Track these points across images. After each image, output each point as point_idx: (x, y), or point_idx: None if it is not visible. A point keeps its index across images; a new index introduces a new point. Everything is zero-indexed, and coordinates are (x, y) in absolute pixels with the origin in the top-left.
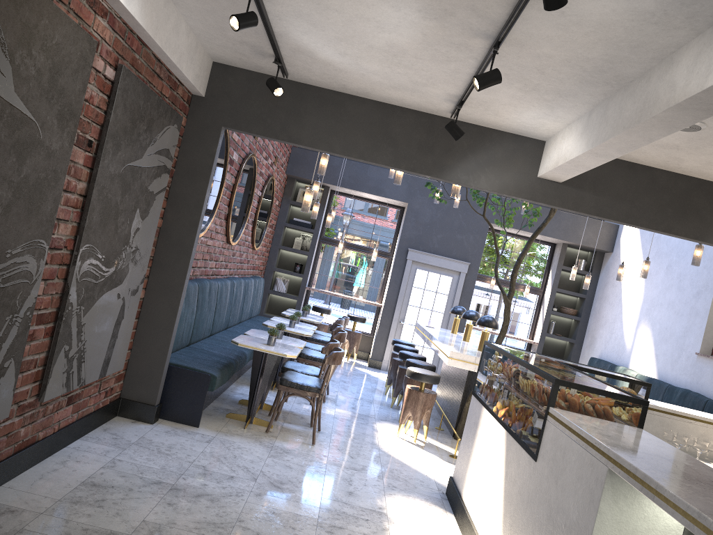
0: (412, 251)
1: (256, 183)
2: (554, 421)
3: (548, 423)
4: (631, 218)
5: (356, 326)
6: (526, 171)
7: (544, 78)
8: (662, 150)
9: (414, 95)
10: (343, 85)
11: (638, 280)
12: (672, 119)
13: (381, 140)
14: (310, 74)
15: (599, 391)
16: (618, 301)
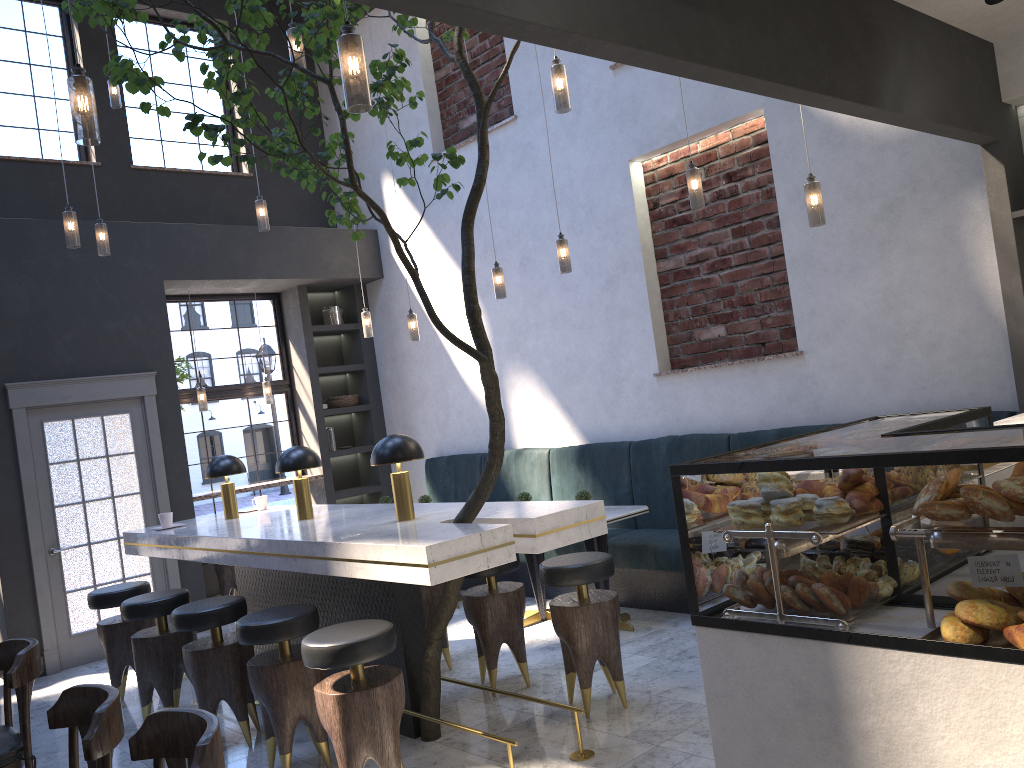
0: (18, 388)
1: None
2: None
3: None
4: (786, 71)
5: None
6: None
7: None
8: None
9: None
10: None
11: None
12: None
13: None
14: None
15: None
16: (437, 351)
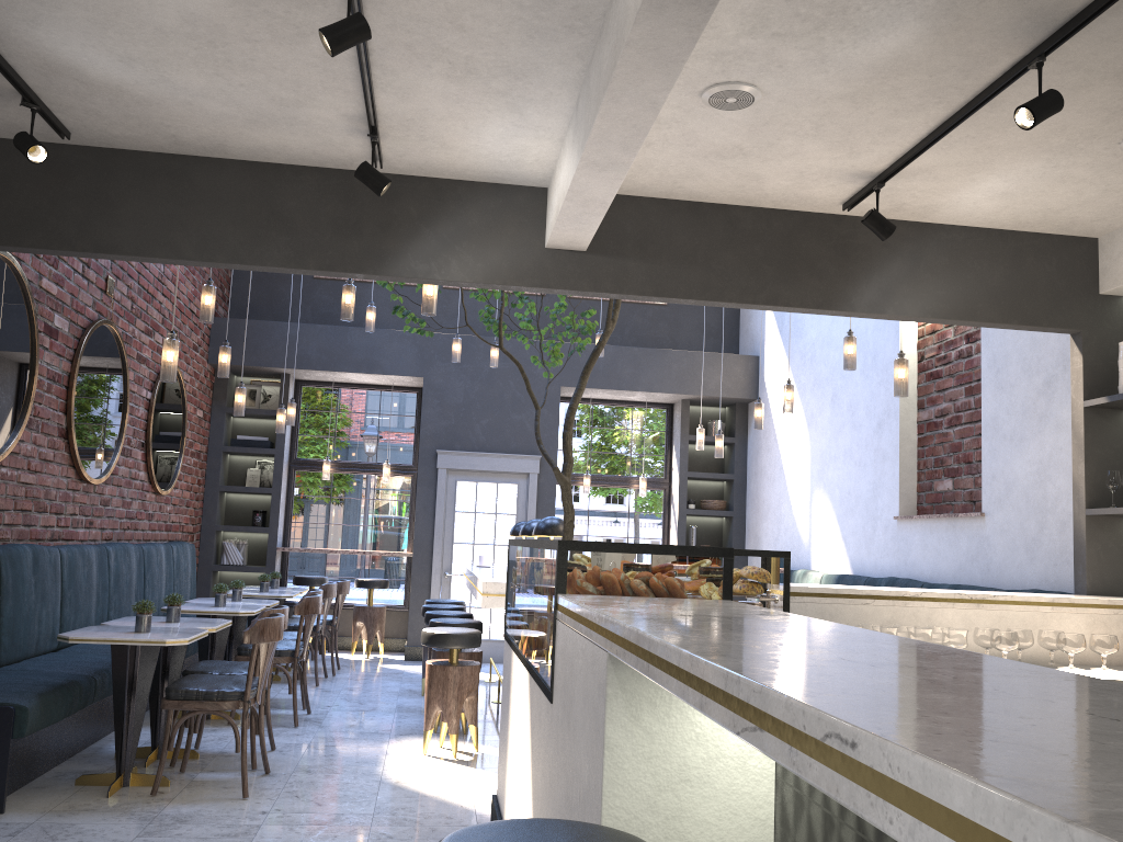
0: (444, 454)
1: (134, 375)
2: (562, 616)
3: (558, 624)
4: (711, 291)
5: (378, 597)
6: (524, 240)
7: (471, 40)
8: (723, 162)
9: (296, 131)
10: (173, 136)
11: (799, 430)
12: (658, 41)
13: (266, 225)
14: (106, 123)
15: (641, 546)
16: (779, 471)
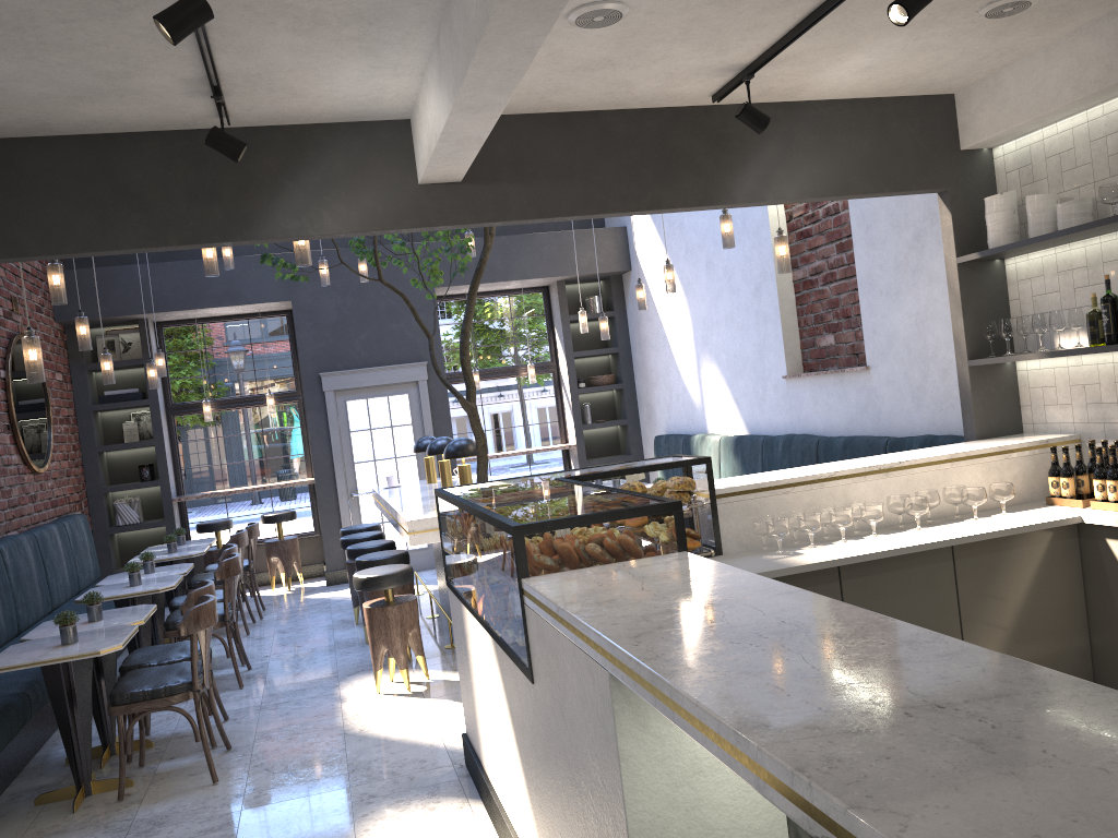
0: (328, 376)
1: None
2: (533, 604)
3: (527, 609)
4: (594, 204)
5: (287, 528)
6: (396, 179)
7: None
8: (592, 74)
9: (128, 101)
10: None
11: (678, 298)
12: None
13: (113, 204)
14: None
15: (594, 517)
16: (663, 339)
